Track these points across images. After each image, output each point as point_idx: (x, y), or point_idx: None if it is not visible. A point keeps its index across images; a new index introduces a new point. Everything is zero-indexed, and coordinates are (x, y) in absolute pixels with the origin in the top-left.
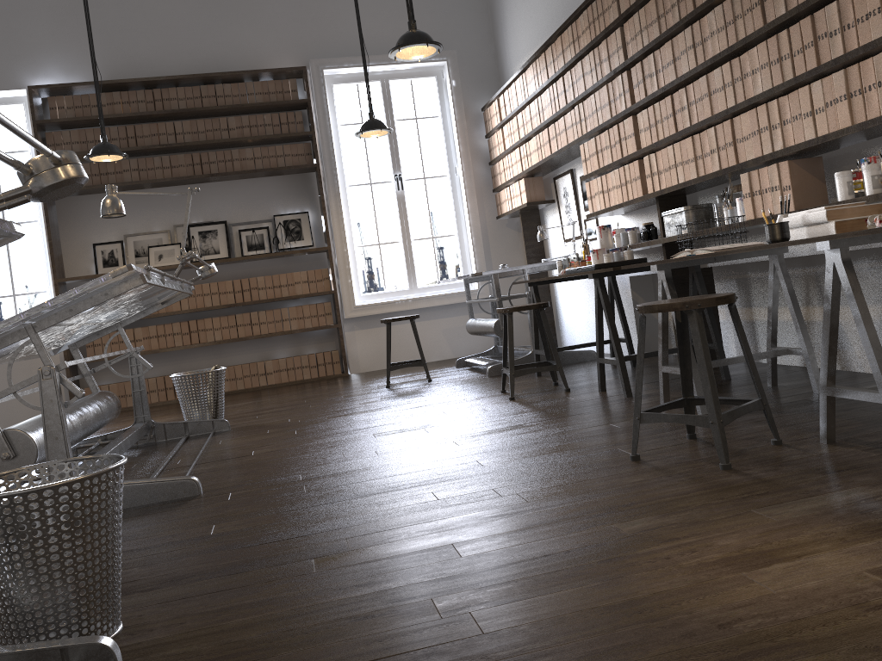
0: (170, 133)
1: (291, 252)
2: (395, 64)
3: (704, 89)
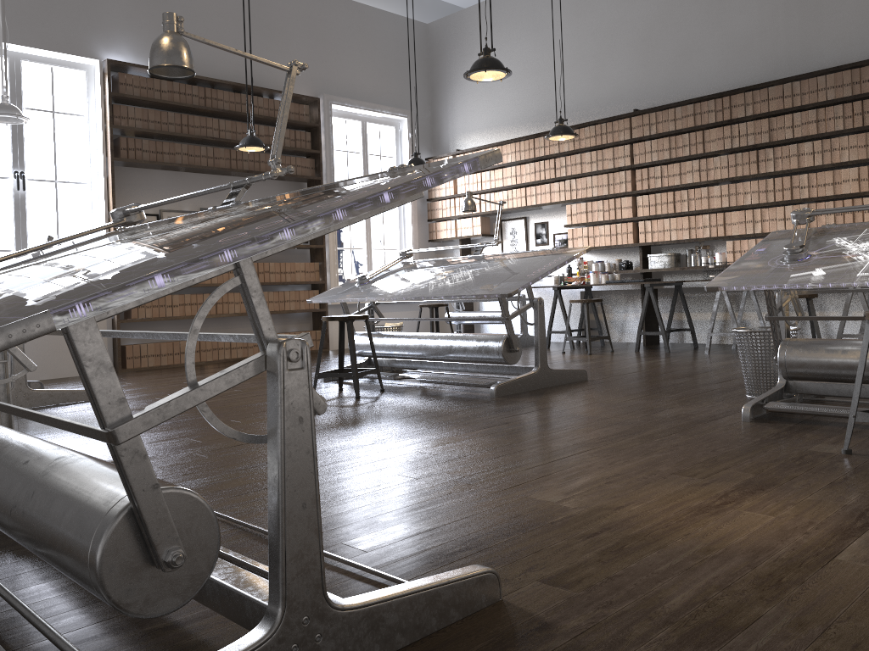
0: (215, 129)
1: (299, 246)
2: (377, 112)
3: (705, 194)
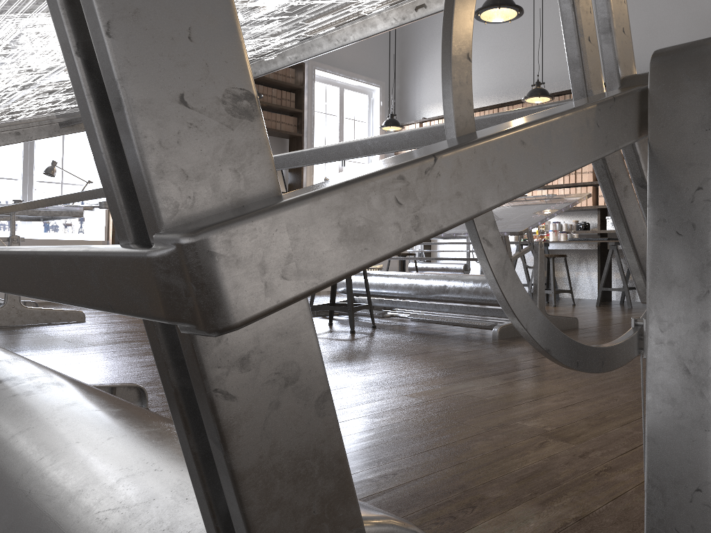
0: None
1: None
2: (354, 80)
3: None
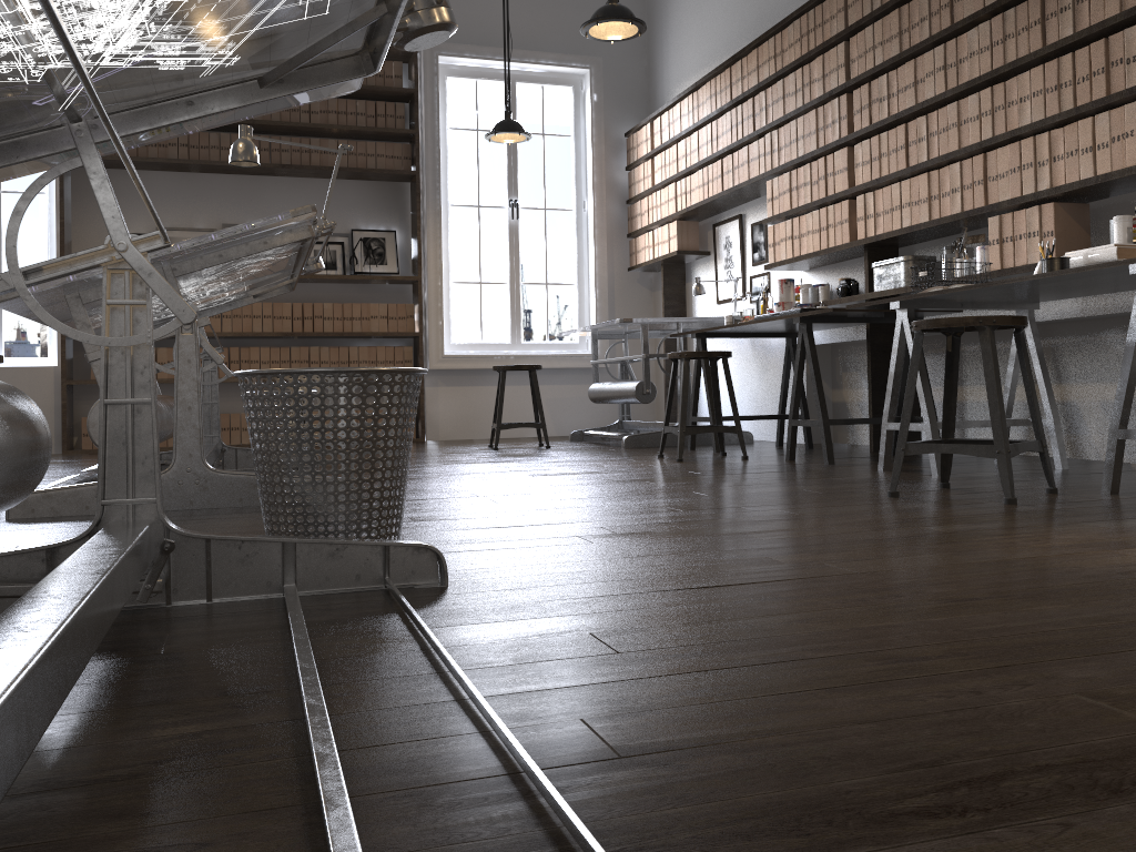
0: None
1: (372, 277)
2: (527, 64)
3: (953, 118)
